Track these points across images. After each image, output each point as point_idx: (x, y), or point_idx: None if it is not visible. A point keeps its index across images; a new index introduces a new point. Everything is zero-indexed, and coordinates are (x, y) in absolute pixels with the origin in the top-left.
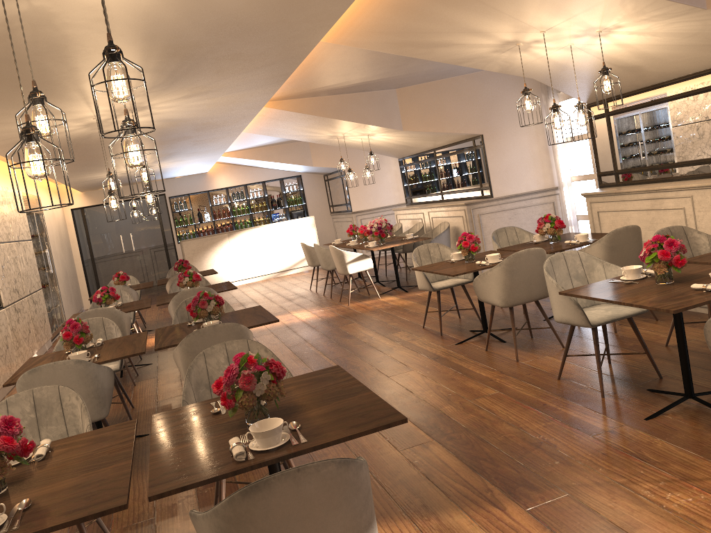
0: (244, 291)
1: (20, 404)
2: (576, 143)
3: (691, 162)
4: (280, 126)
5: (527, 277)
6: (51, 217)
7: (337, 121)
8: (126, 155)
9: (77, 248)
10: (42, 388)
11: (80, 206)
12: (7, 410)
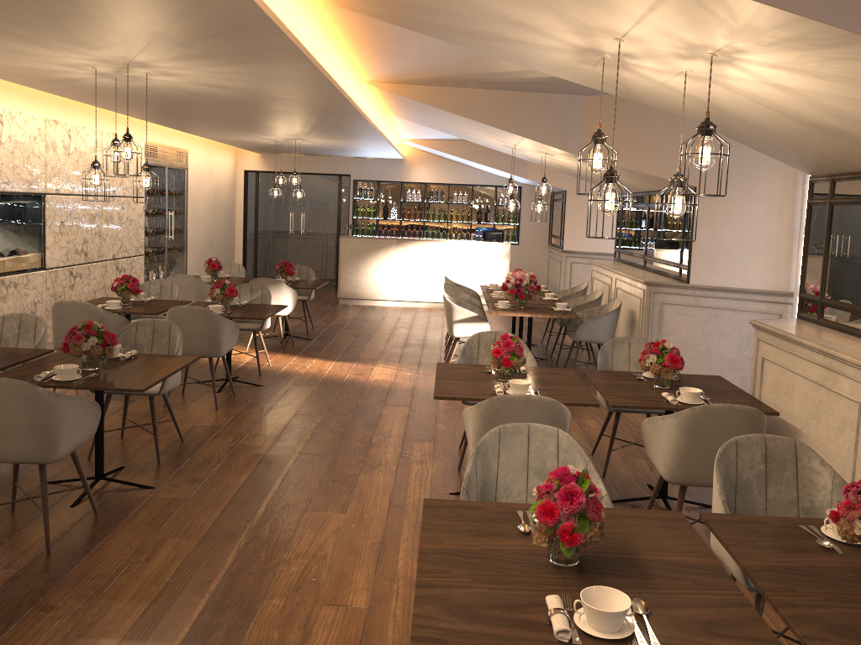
0: (386, 317)
1: None
2: None
3: None
4: (431, 119)
5: None
6: (205, 175)
7: (489, 127)
8: None
9: (241, 217)
10: None
11: (255, 169)
12: None
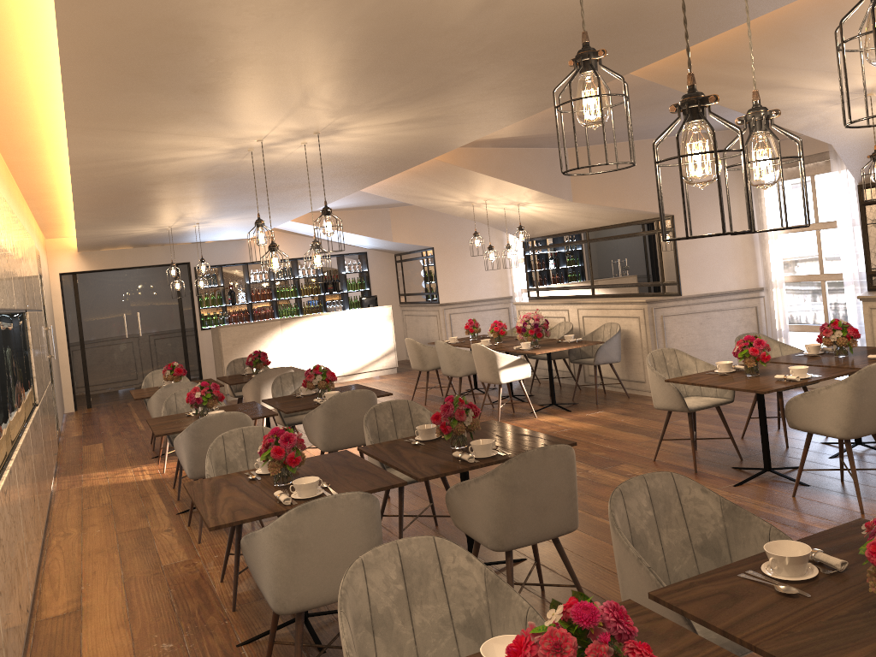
0: None
1: (382, 568)
2: (795, 234)
3: None
4: (408, 183)
5: None
6: (45, 282)
7: (497, 182)
8: (761, 163)
9: (63, 328)
10: (410, 540)
11: (73, 270)
12: (365, 577)
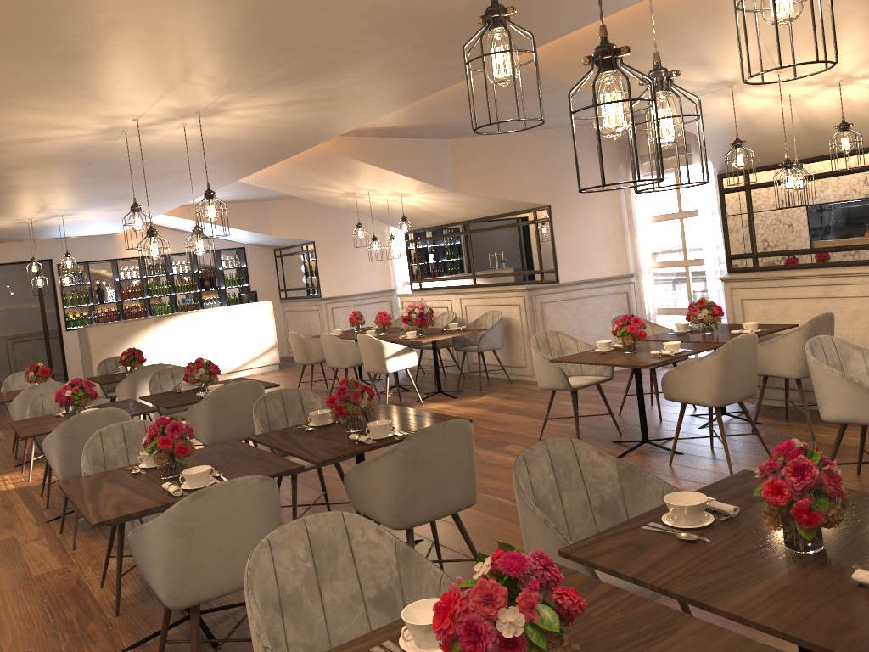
0: None
1: (289, 546)
2: (661, 223)
3: (865, 245)
4: (290, 173)
5: (742, 370)
6: None
7: (380, 172)
8: (663, 121)
9: None
10: (318, 516)
11: None
12: (272, 557)
